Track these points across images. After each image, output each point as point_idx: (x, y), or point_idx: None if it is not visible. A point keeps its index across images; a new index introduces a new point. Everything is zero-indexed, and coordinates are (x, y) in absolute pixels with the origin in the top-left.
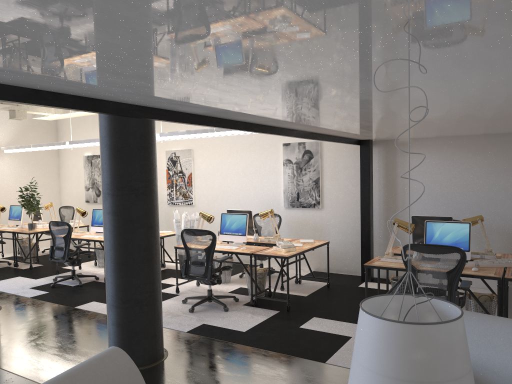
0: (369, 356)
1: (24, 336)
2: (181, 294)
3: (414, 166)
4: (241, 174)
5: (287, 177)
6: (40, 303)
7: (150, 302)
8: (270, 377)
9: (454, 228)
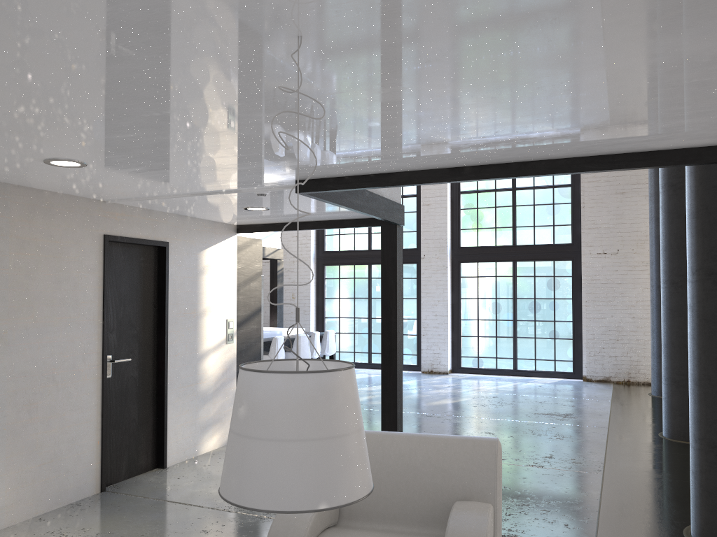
0: None
1: (678, 471)
2: None
3: None
4: None
5: None
6: None
7: None
8: None
9: None
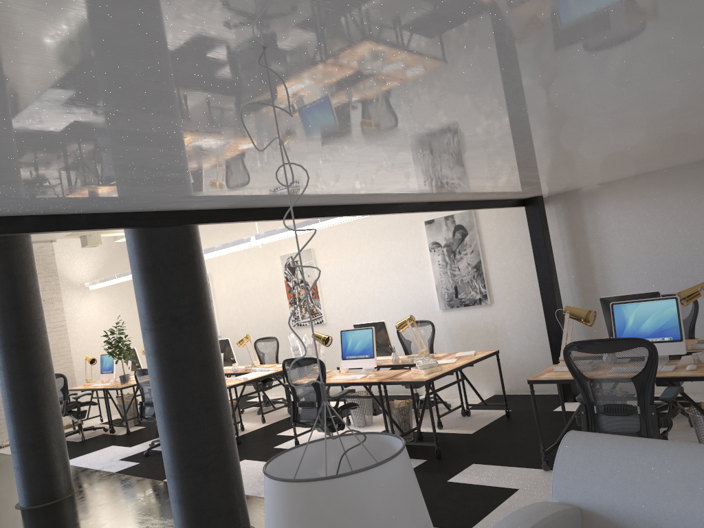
0: None
1: (91, 525)
2: None
3: (610, 223)
4: (378, 272)
5: (438, 266)
6: (125, 478)
7: (218, 467)
8: None
9: (654, 308)
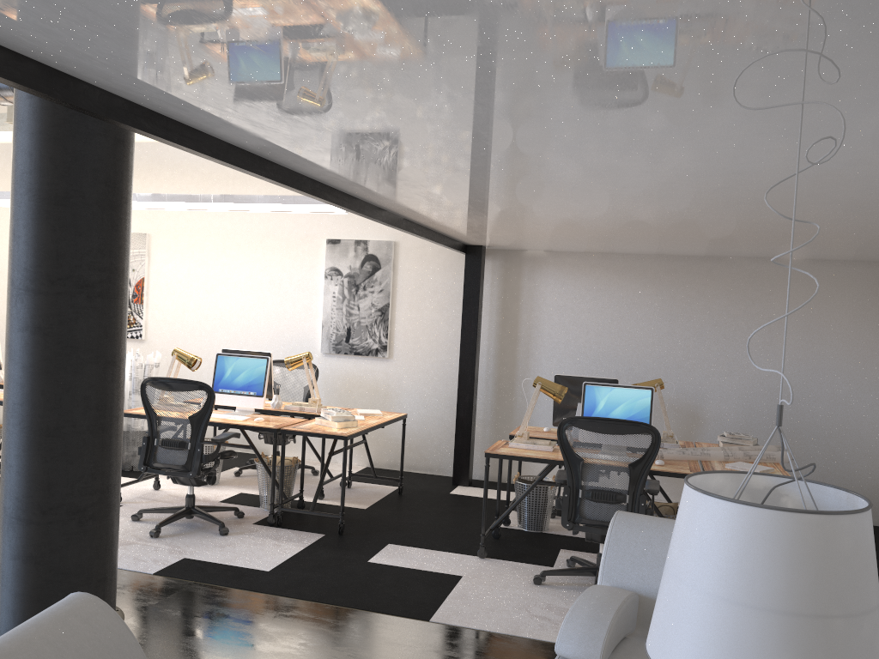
0: (728, 576)
1: None
2: (125, 505)
3: (548, 296)
4: (244, 287)
5: (331, 299)
6: None
7: (101, 513)
8: (337, 650)
9: (629, 396)
